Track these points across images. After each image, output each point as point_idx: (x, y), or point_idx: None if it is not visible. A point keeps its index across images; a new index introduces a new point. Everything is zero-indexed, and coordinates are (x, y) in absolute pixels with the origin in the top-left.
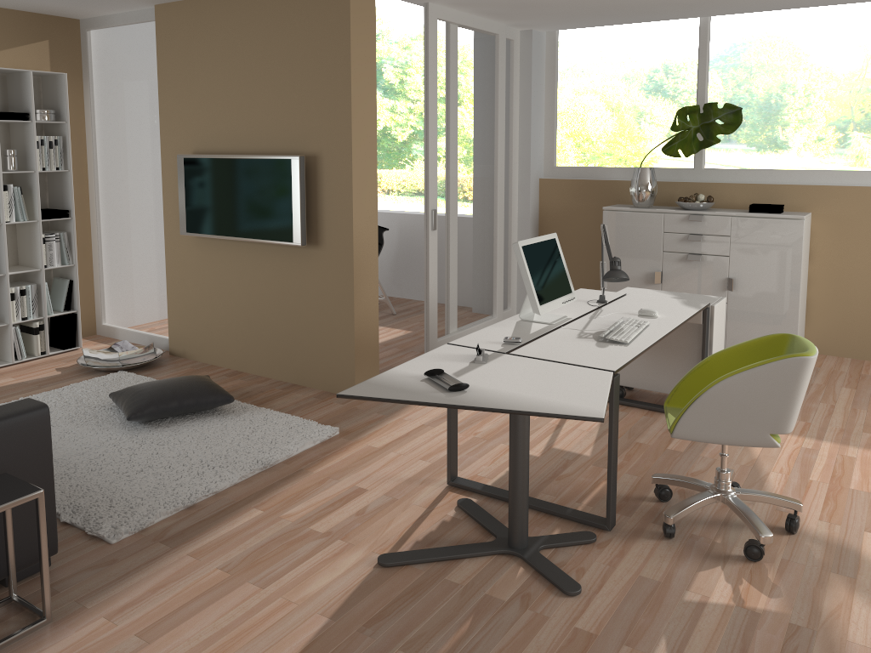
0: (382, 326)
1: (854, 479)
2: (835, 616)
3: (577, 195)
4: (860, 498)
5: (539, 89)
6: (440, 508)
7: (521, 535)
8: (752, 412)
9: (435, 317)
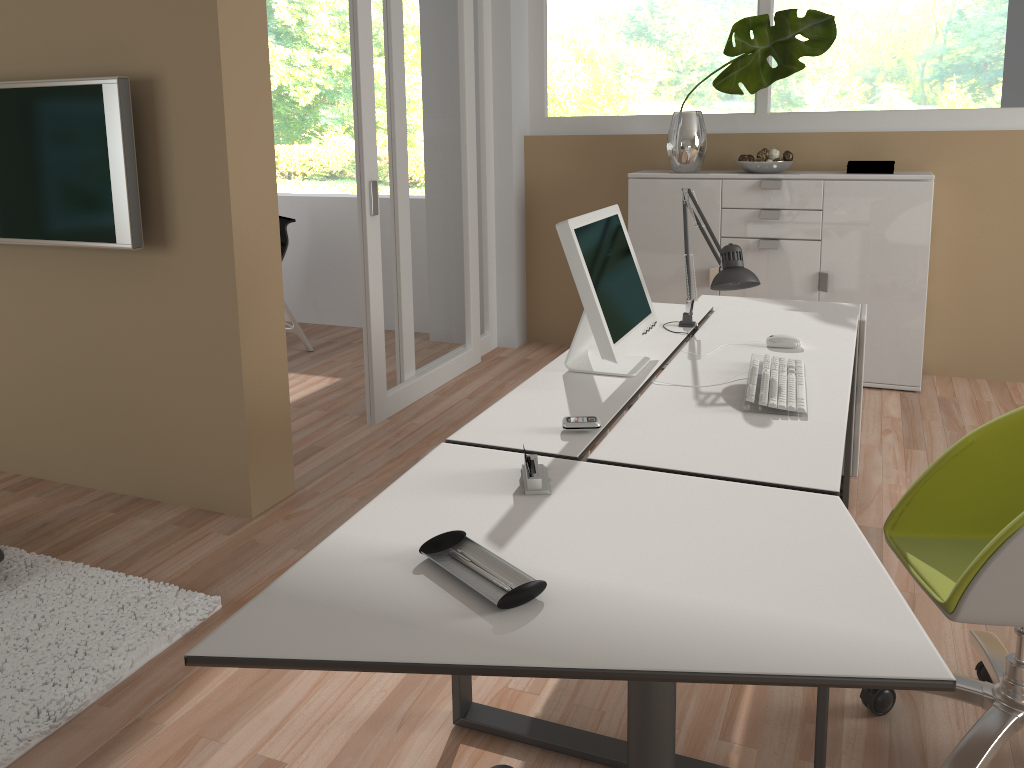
0: (292, 373)
1: None
2: None
3: (582, 160)
4: None
5: None
6: None
7: None
8: None
9: (383, 358)
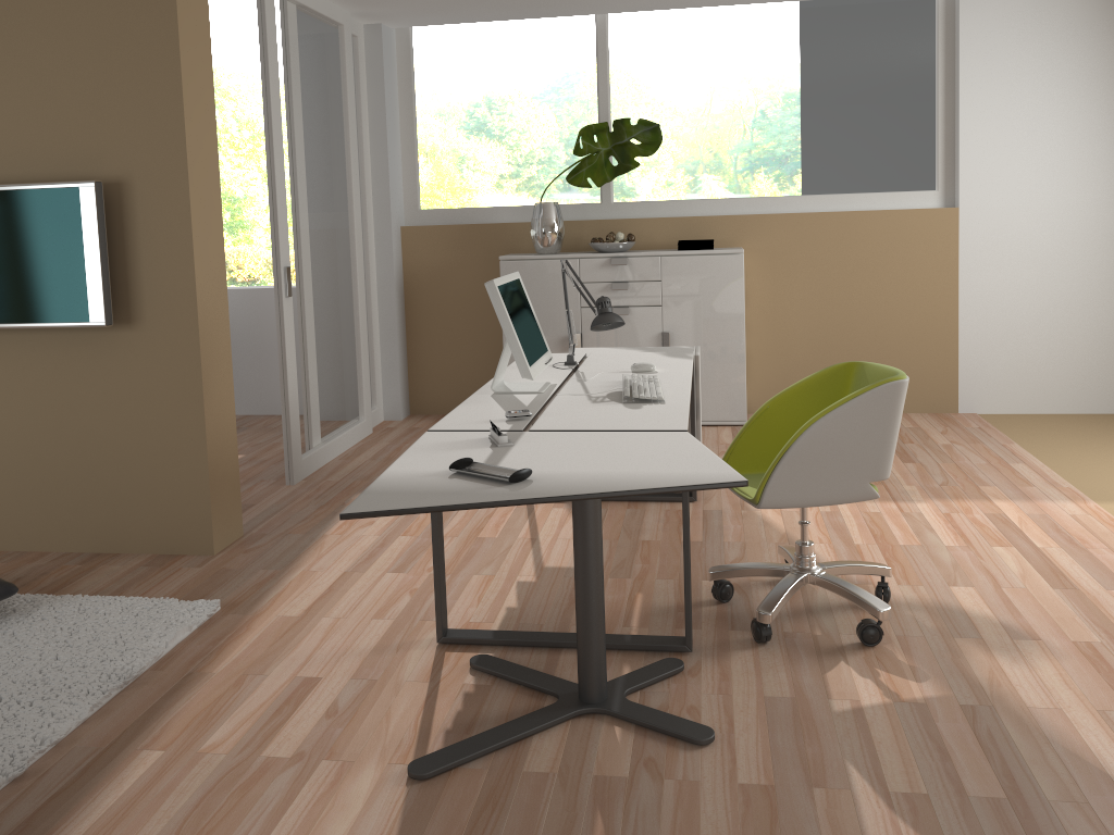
0: None
1: (896, 534)
2: (996, 683)
3: (455, 246)
4: (918, 553)
5: (393, 106)
6: (449, 678)
7: (602, 681)
8: (850, 459)
9: (298, 424)
